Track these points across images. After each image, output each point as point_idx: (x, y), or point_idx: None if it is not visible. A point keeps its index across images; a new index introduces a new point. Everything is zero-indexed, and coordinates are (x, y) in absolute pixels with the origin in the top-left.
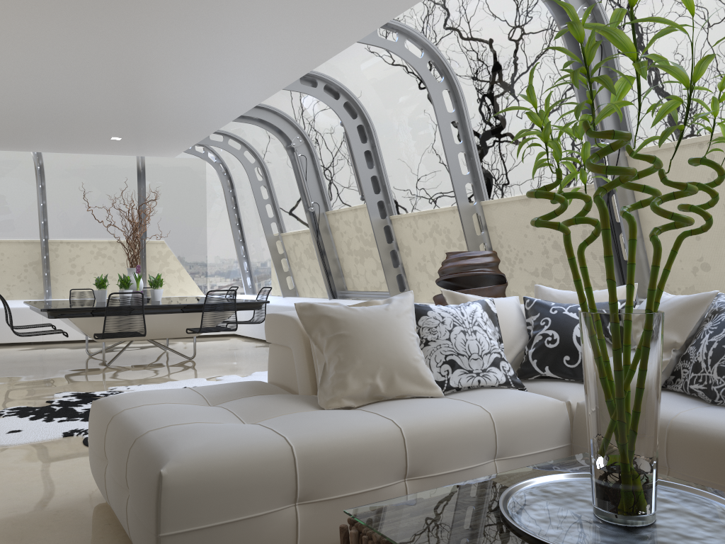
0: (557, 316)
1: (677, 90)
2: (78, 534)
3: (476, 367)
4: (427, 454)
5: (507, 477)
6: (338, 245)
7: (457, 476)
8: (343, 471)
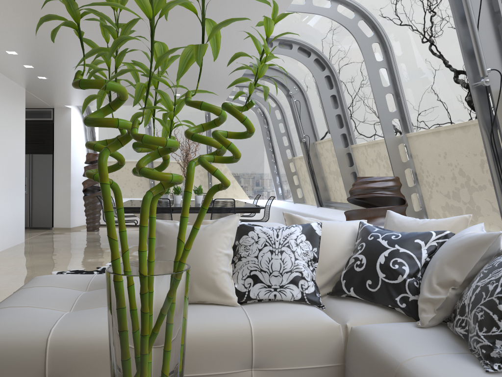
0: (371, 242)
1: None
2: None
3: (275, 283)
4: None
5: None
6: (323, 167)
7: None
8: (89, 363)
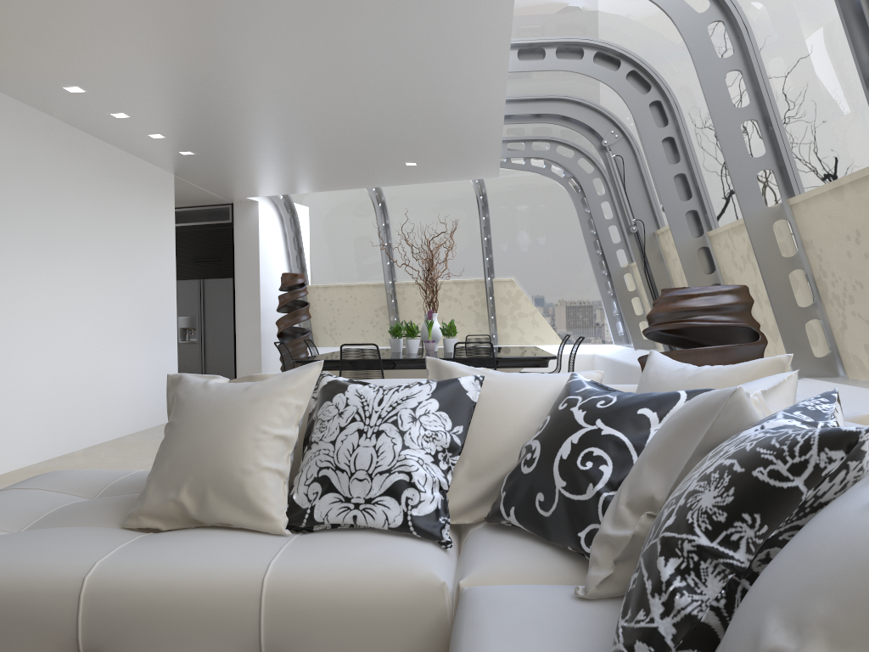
0: (559, 414)
1: None
2: None
3: (359, 494)
4: (116, 626)
5: None
6: (673, 278)
7: None
8: None
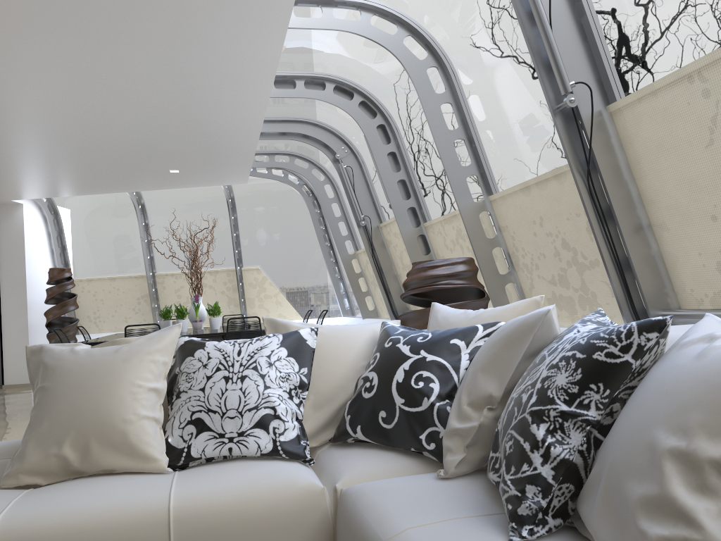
0: (387, 350)
1: (653, 4)
2: None
3: (231, 430)
4: None
5: None
6: (394, 260)
7: None
8: None
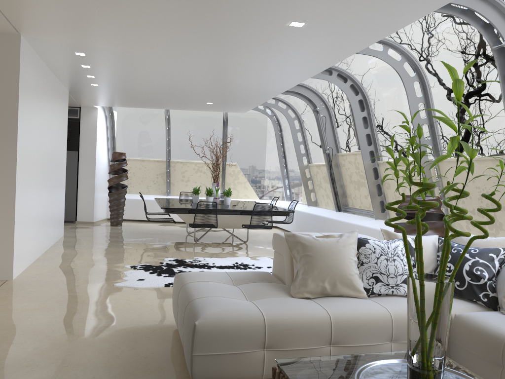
0: (455, 254)
1: None
2: (162, 344)
3: (392, 283)
4: (345, 333)
5: (374, 356)
6: (343, 176)
7: (363, 348)
8: (292, 336)
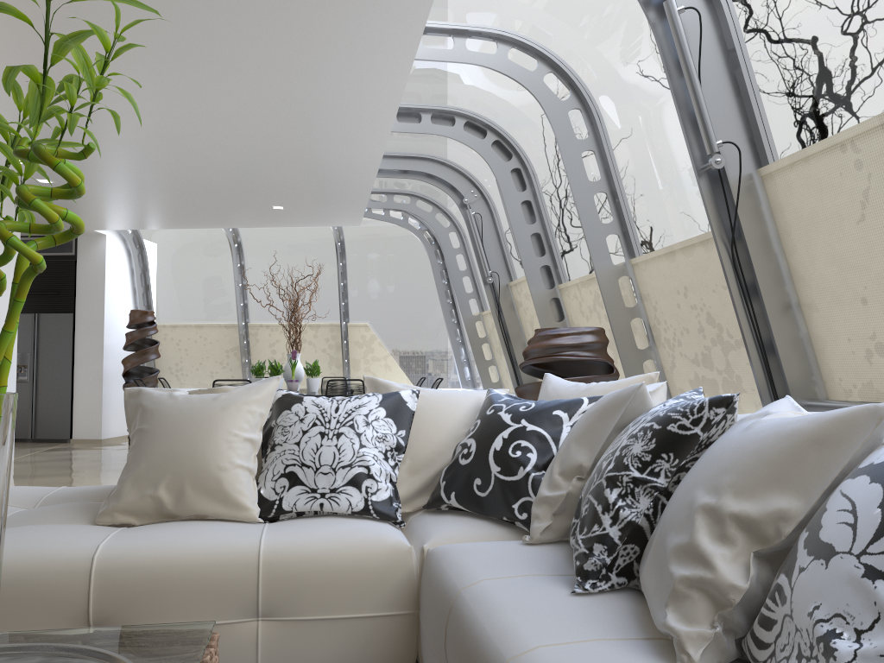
0: (488, 418)
1: (810, 63)
2: None
3: (324, 485)
4: (126, 596)
5: (10, 638)
6: (523, 325)
7: None
8: None
